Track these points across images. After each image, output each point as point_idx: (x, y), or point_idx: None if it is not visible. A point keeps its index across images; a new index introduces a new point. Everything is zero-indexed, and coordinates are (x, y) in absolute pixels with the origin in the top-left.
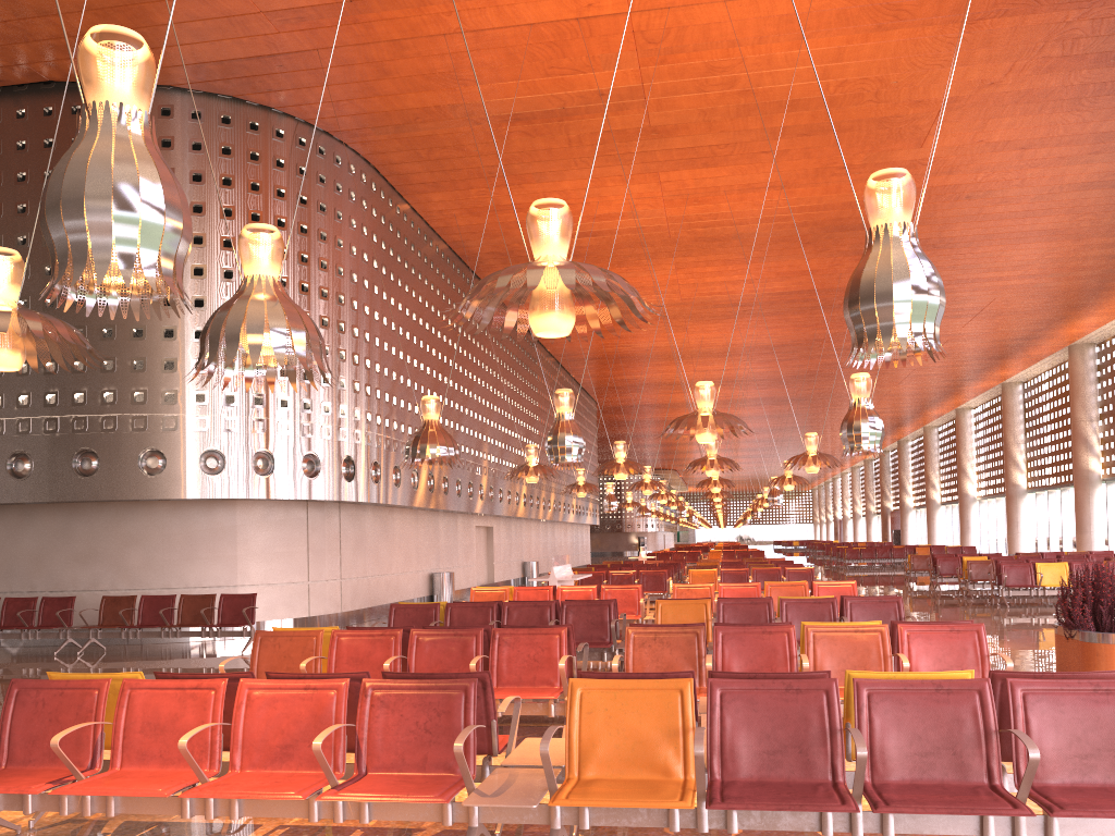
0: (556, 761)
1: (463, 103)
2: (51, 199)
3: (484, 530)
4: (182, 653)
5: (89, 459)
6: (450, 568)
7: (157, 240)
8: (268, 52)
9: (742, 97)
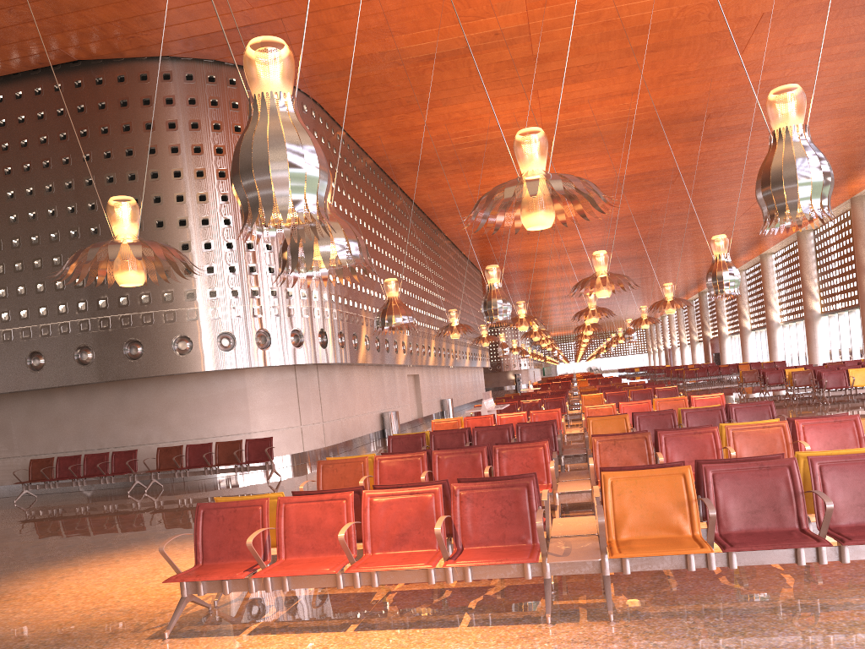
0: (589, 531)
1: (390, 50)
2: (244, 165)
3: (412, 378)
4: (222, 485)
5: (135, 347)
6: (393, 408)
7: (315, 187)
8: (243, 24)
9: (604, 26)
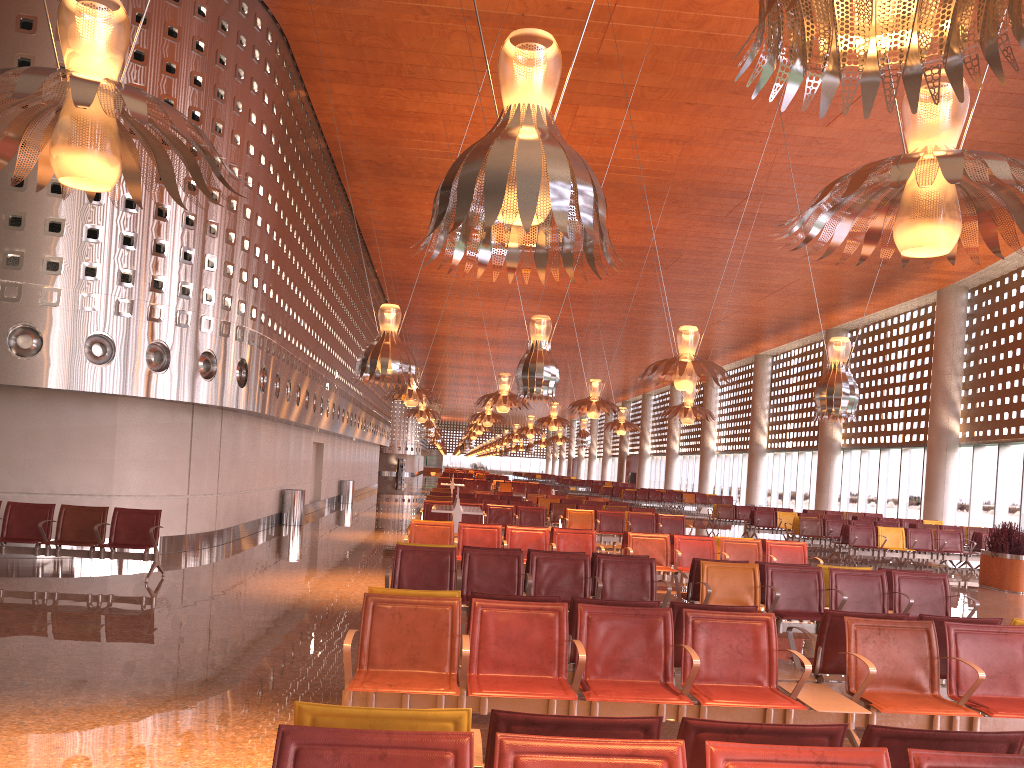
0: None
1: None
2: None
3: (315, 446)
4: (63, 576)
5: None
6: (293, 485)
7: None
8: None
9: (701, 41)
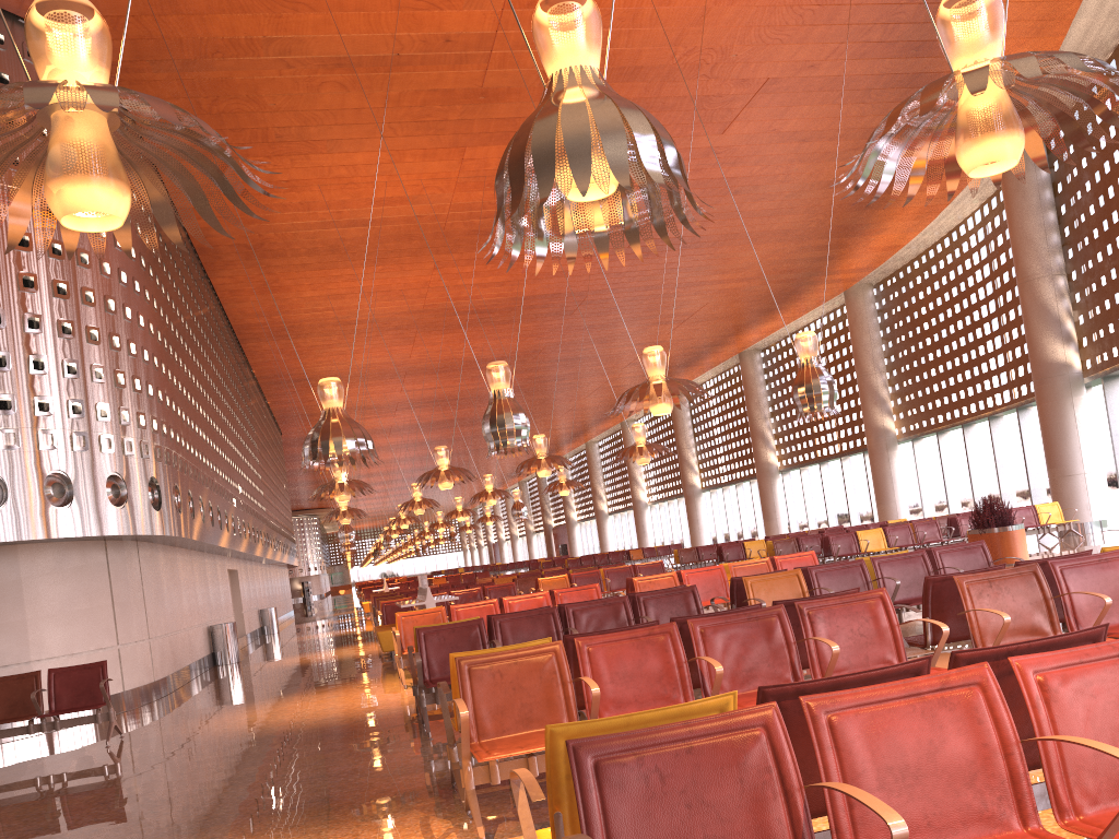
0: None
1: (282, 37)
2: None
3: (228, 575)
4: (1, 762)
5: None
6: (218, 620)
7: None
8: None
9: None
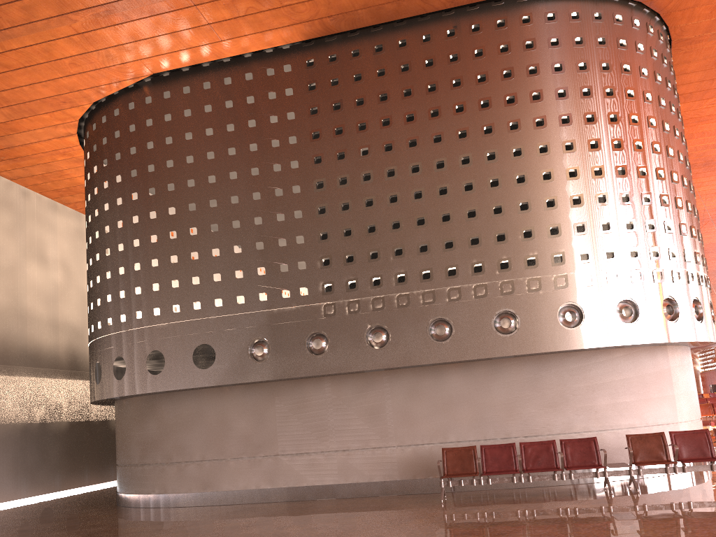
0: None
1: None
2: None
3: None
4: None
5: (567, 313)
6: None
7: None
8: None
9: None
